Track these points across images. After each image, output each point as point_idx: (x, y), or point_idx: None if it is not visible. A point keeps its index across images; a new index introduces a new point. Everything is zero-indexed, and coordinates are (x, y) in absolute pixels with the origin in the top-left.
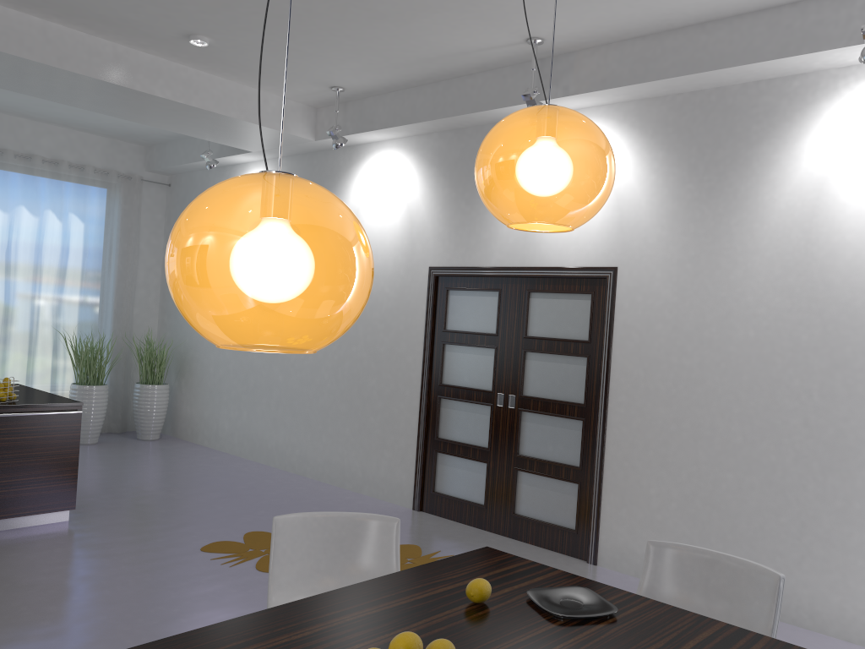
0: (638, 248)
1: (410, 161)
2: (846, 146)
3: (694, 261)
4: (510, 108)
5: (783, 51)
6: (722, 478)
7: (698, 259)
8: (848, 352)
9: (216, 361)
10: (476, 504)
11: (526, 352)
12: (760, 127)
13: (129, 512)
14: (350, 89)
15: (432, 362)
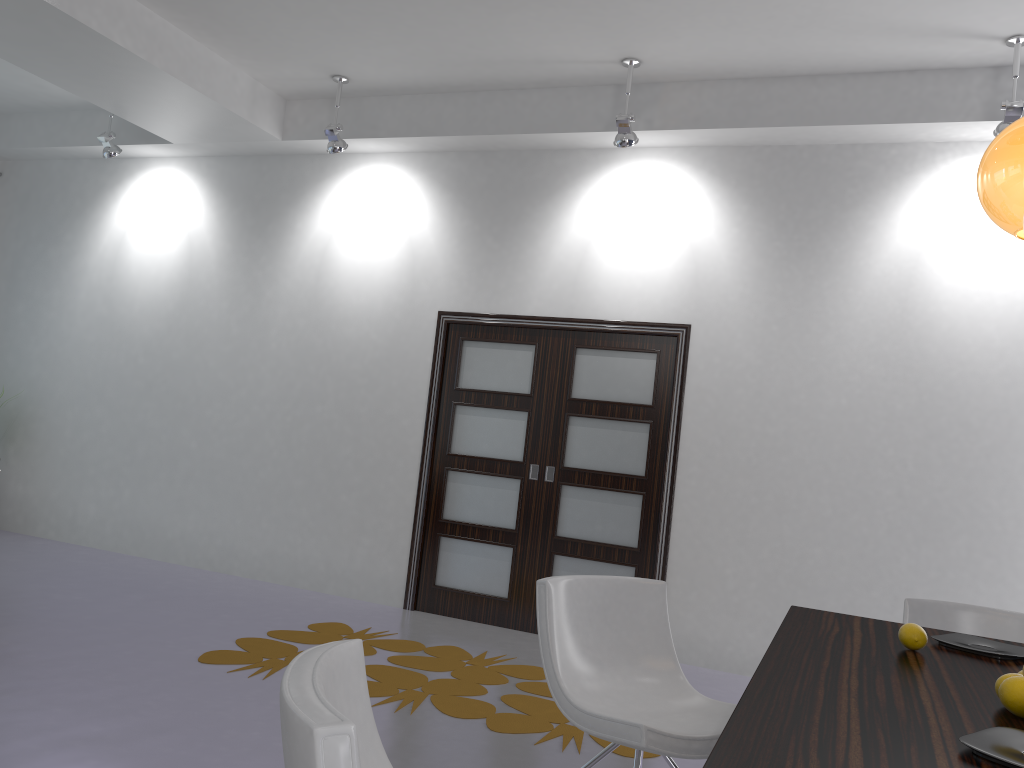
0: (716, 306)
1: (415, 182)
2: (943, 219)
3: (782, 323)
4: (573, 135)
5: (900, 117)
6: (809, 554)
7: (785, 321)
8: (943, 422)
9: (78, 421)
10: (496, 598)
11: (570, 417)
12: (856, 191)
13: (41, 620)
14: (357, 82)
15: (438, 426)
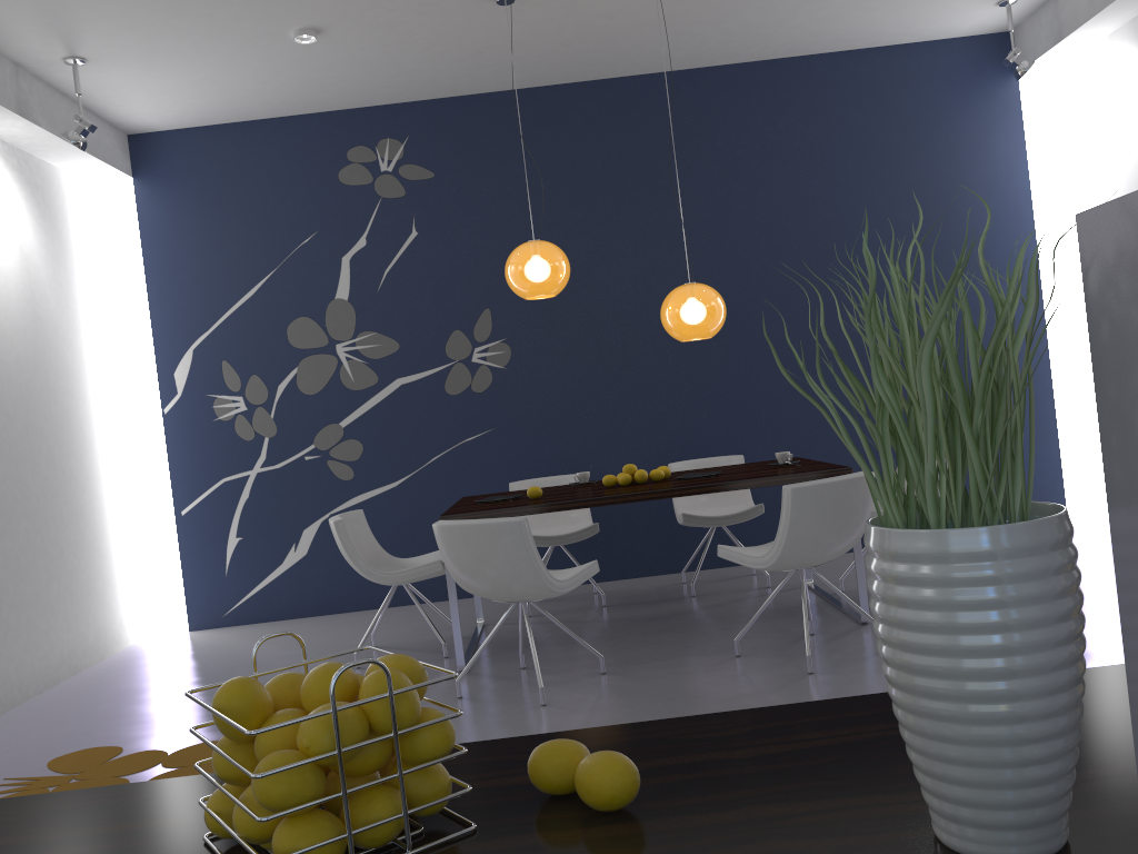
0: None
1: None
2: None
3: None
4: None
5: None
6: None
7: None
8: None
9: None
10: None
11: None
12: None
13: None
14: None
15: None
